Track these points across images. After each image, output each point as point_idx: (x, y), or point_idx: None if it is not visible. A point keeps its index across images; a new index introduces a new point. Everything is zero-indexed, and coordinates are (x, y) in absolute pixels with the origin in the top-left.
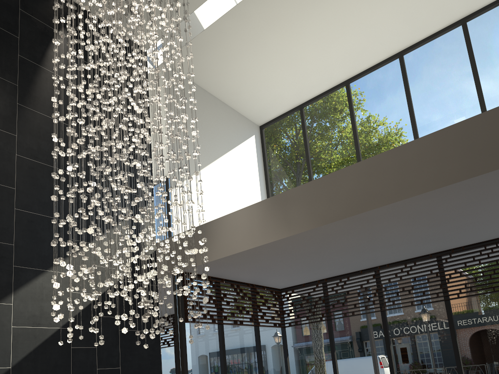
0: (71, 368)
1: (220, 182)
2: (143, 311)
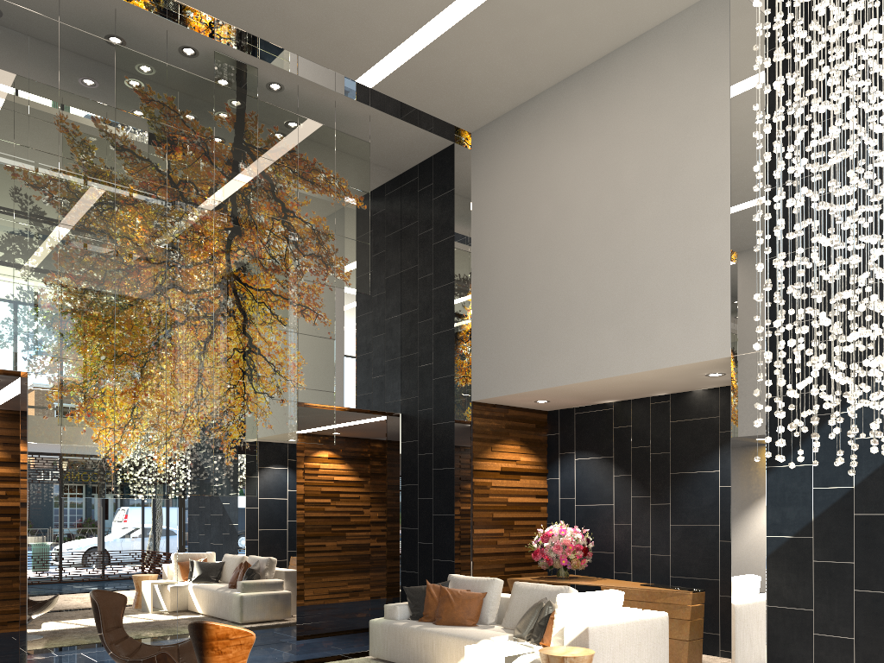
0: None
1: None
2: None
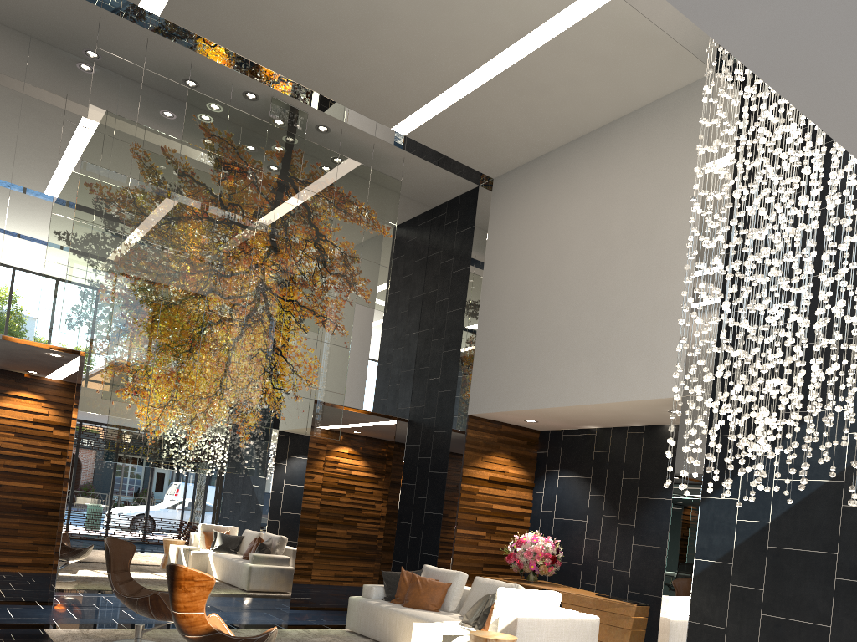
0: (839, 532)
1: None
2: None
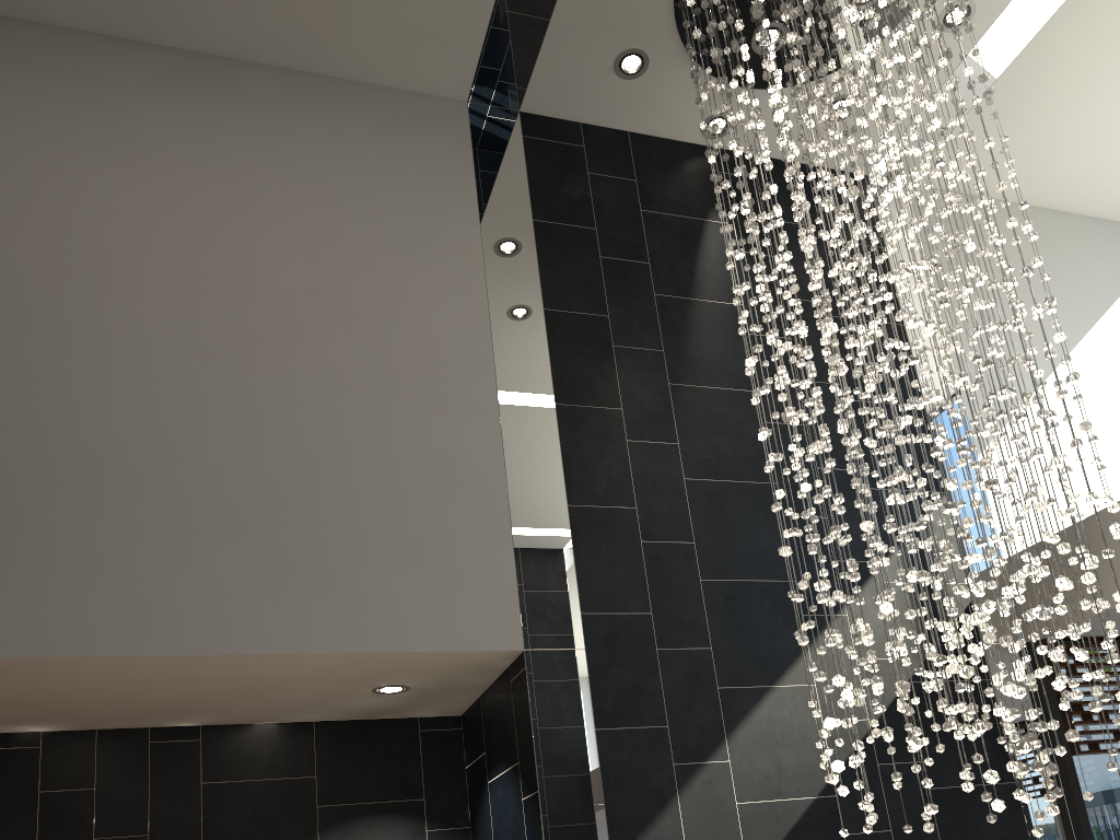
0: None
1: (1089, 403)
2: (972, 742)
